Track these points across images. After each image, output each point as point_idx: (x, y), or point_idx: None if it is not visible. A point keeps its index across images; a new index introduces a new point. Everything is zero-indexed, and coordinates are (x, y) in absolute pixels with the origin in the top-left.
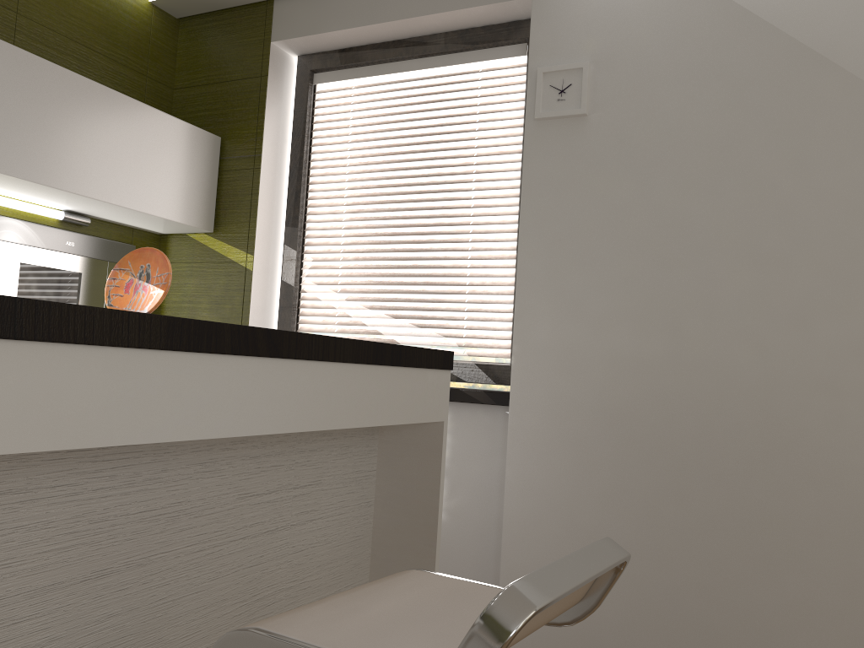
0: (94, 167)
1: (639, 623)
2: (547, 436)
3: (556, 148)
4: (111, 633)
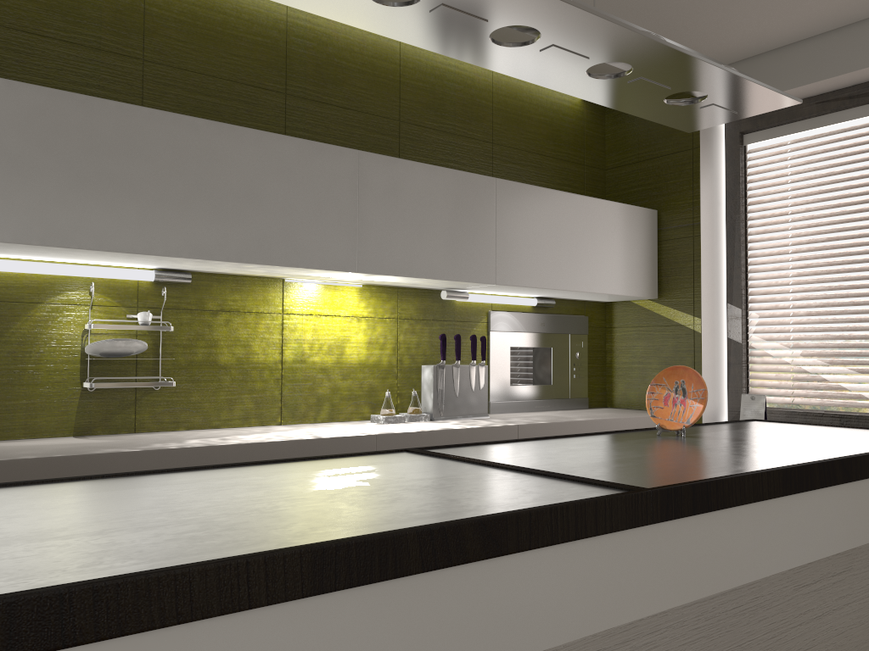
0: (566, 263)
1: None
2: None
3: None
4: None
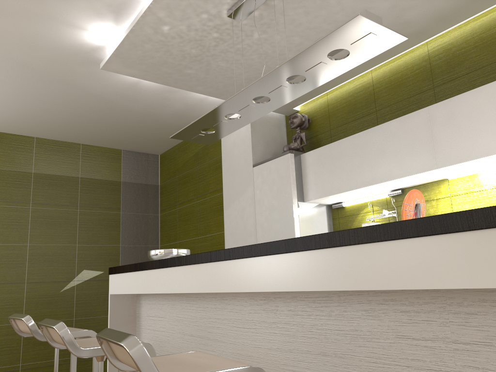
0: None
1: None
2: None
3: None
4: None
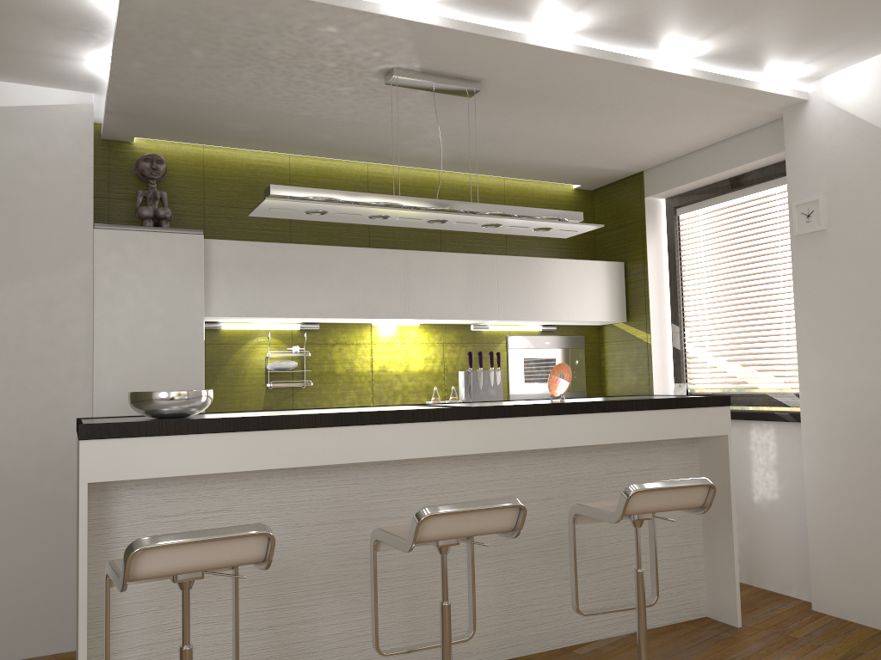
0: (550, 303)
1: None
2: (825, 441)
3: (810, 252)
4: (555, 521)
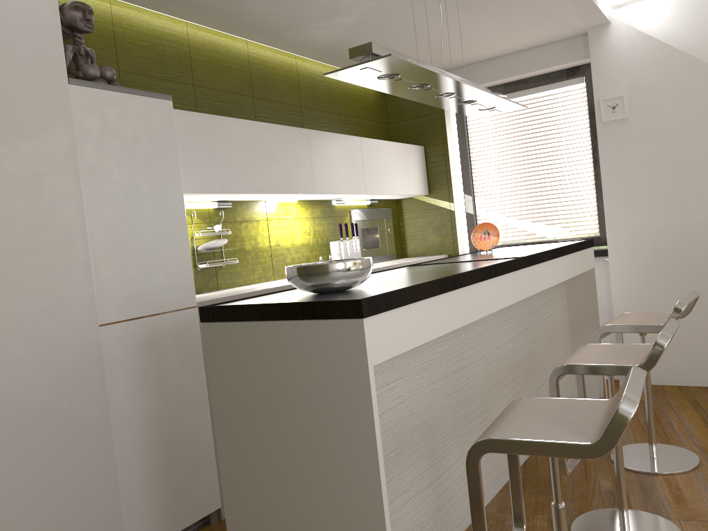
0: (391, 180)
1: (685, 339)
2: (629, 267)
3: (614, 134)
4: (528, 347)
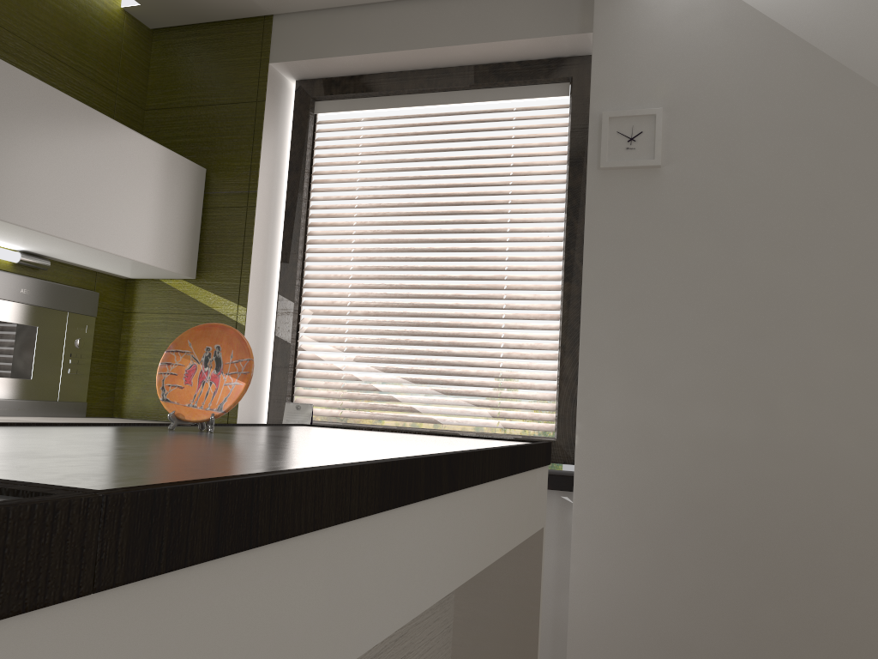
0: (69, 202)
1: None
2: (619, 528)
3: (624, 201)
4: None
